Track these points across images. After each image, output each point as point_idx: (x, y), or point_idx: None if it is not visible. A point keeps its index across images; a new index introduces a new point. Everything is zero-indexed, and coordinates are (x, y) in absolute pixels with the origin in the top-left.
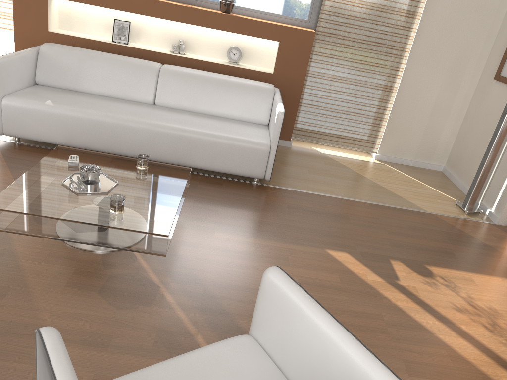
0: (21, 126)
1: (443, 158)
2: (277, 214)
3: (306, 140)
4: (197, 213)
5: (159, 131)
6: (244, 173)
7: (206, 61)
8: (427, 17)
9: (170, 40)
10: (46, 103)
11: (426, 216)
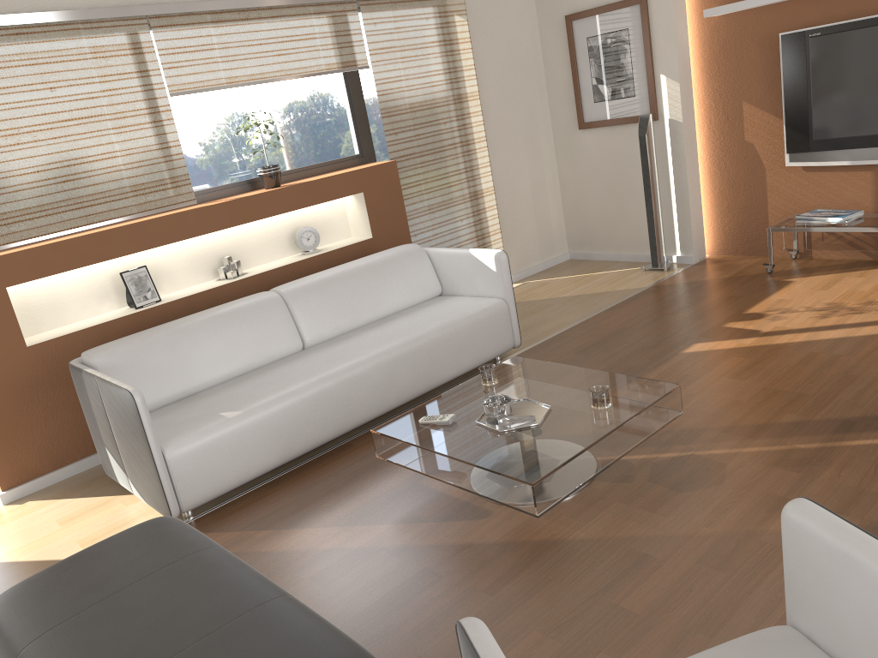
0: (210, 478)
1: (563, 243)
2: (589, 362)
3: None
4: None
5: (393, 359)
6: (495, 354)
7: (287, 265)
8: (484, 93)
9: (206, 266)
10: (231, 415)
11: (656, 290)
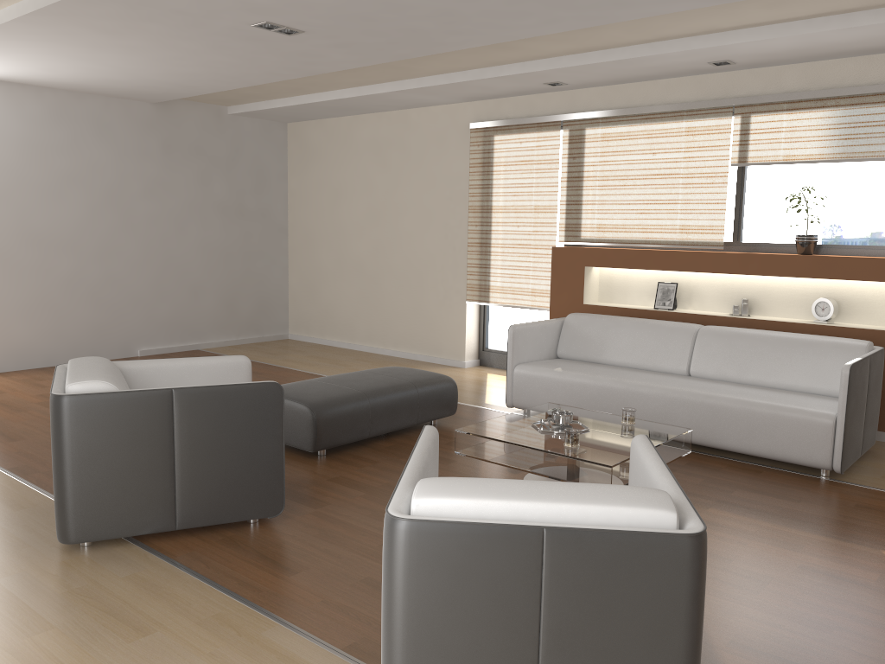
0: (529, 396)
1: None
2: (828, 509)
3: None
4: (699, 490)
5: (675, 398)
6: (797, 459)
7: (776, 321)
8: None
9: (730, 301)
10: (555, 369)
11: None
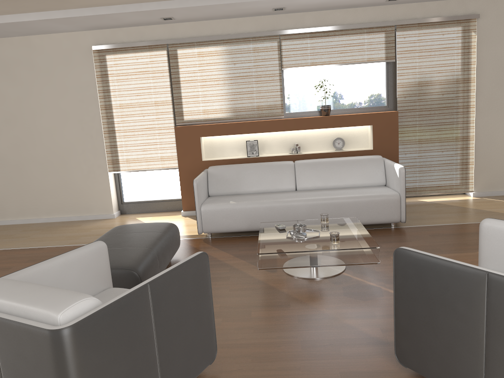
0: (215, 223)
1: None
2: (425, 240)
3: (411, 194)
4: None
5: (315, 203)
6: (384, 221)
7: (319, 153)
8: (480, 79)
9: (287, 146)
10: (231, 202)
11: None
